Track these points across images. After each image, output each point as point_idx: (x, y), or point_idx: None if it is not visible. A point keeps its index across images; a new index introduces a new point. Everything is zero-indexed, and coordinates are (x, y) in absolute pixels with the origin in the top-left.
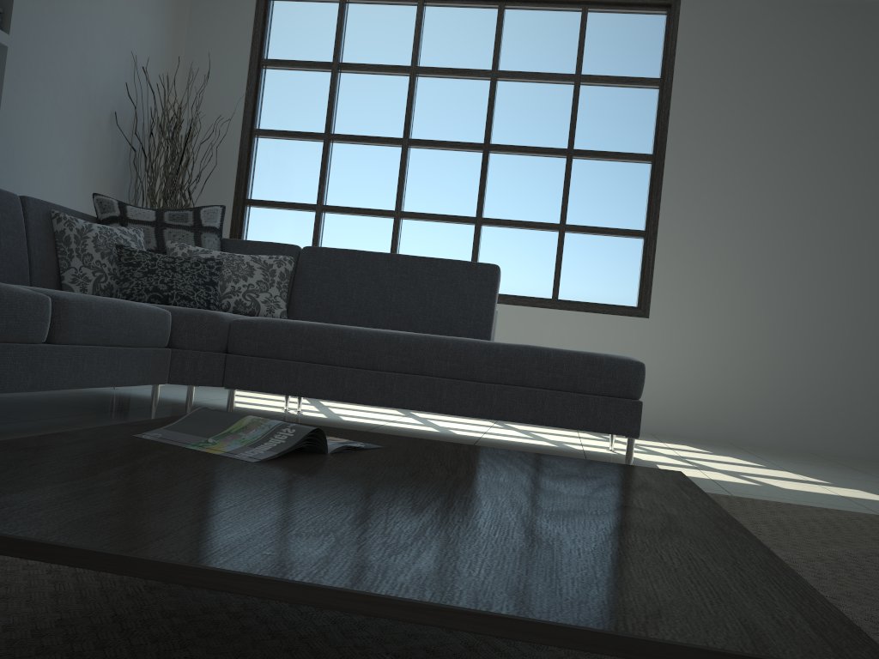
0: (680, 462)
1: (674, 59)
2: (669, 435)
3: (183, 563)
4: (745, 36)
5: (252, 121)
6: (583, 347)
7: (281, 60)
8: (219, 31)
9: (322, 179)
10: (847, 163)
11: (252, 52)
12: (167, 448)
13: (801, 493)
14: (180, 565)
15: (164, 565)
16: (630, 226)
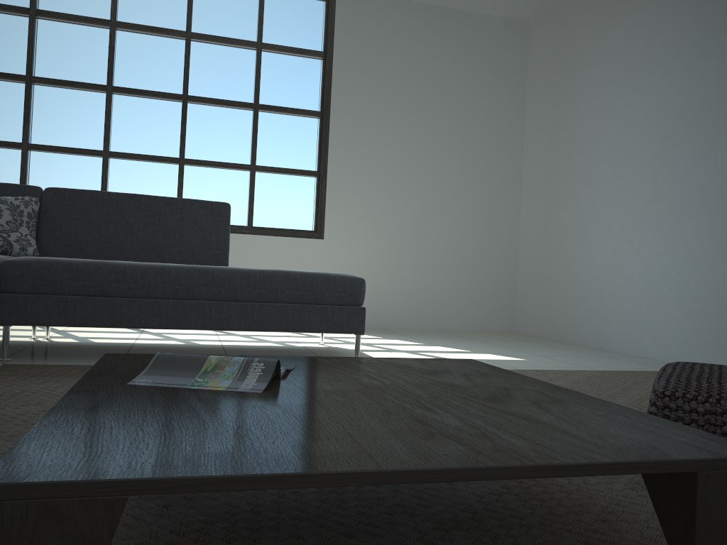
0: (373, 347)
1: (333, 38)
2: None
3: (423, 468)
4: (383, 25)
5: None
6: (275, 264)
7: None
8: None
9: (26, 119)
10: (452, 125)
11: None
12: (180, 391)
13: None
14: (422, 470)
15: (411, 472)
16: (306, 167)
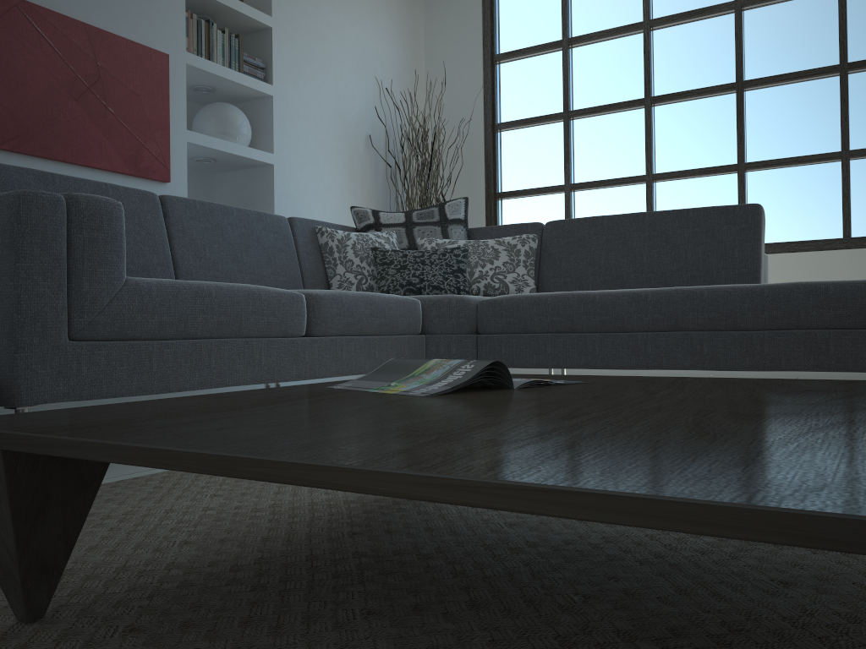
0: None
1: None
2: None
3: (243, 455)
4: None
5: (493, 117)
6: None
7: (512, 51)
8: (452, 39)
9: (566, 158)
10: None
11: (484, 51)
12: (348, 392)
13: None
14: (241, 458)
15: (227, 458)
16: None
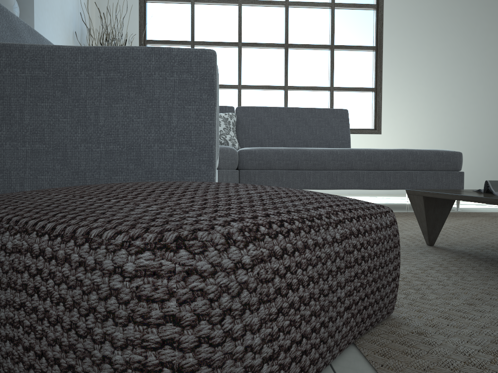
0: None
1: None
2: (396, 194)
3: None
4: None
5: (144, 35)
6: None
7: None
8: None
9: None
10: (470, 47)
11: None
12: None
13: None
14: None
15: None
16: (366, 85)
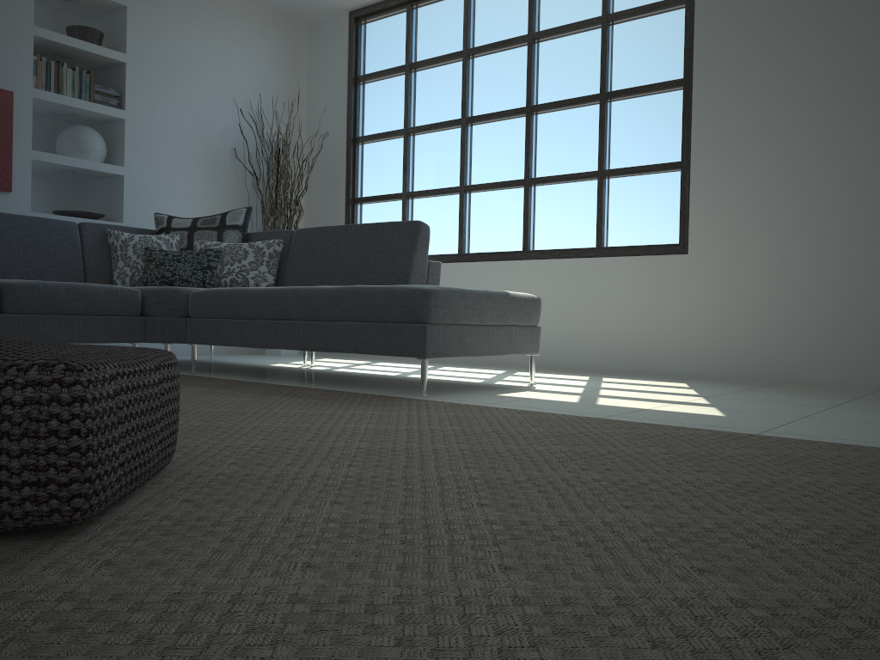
0: (578, 390)
1: None
2: (717, 378)
3: None
4: None
5: (354, 131)
6: (625, 292)
7: (370, 74)
8: (326, 62)
9: (404, 170)
10: None
11: (349, 73)
12: None
13: (592, 407)
14: None
15: None
16: (668, 159)
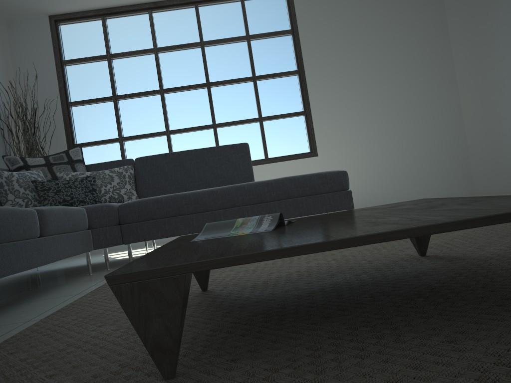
0: None
1: (296, 18)
2: None
3: (365, 235)
4: None
5: (66, 98)
6: None
7: (74, 59)
8: (31, 49)
9: (118, 123)
10: (393, 54)
11: (56, 58)
12: (221, 238)
13: None
14: (364, 236)
15: (357, 238)
16: (295, 110)
